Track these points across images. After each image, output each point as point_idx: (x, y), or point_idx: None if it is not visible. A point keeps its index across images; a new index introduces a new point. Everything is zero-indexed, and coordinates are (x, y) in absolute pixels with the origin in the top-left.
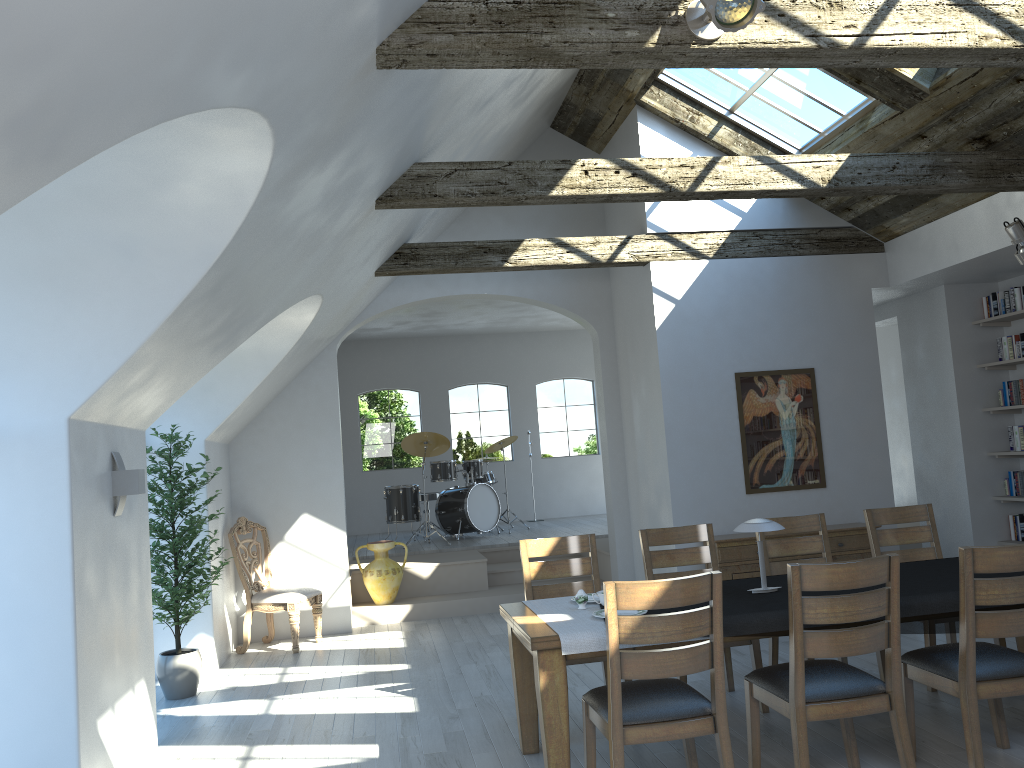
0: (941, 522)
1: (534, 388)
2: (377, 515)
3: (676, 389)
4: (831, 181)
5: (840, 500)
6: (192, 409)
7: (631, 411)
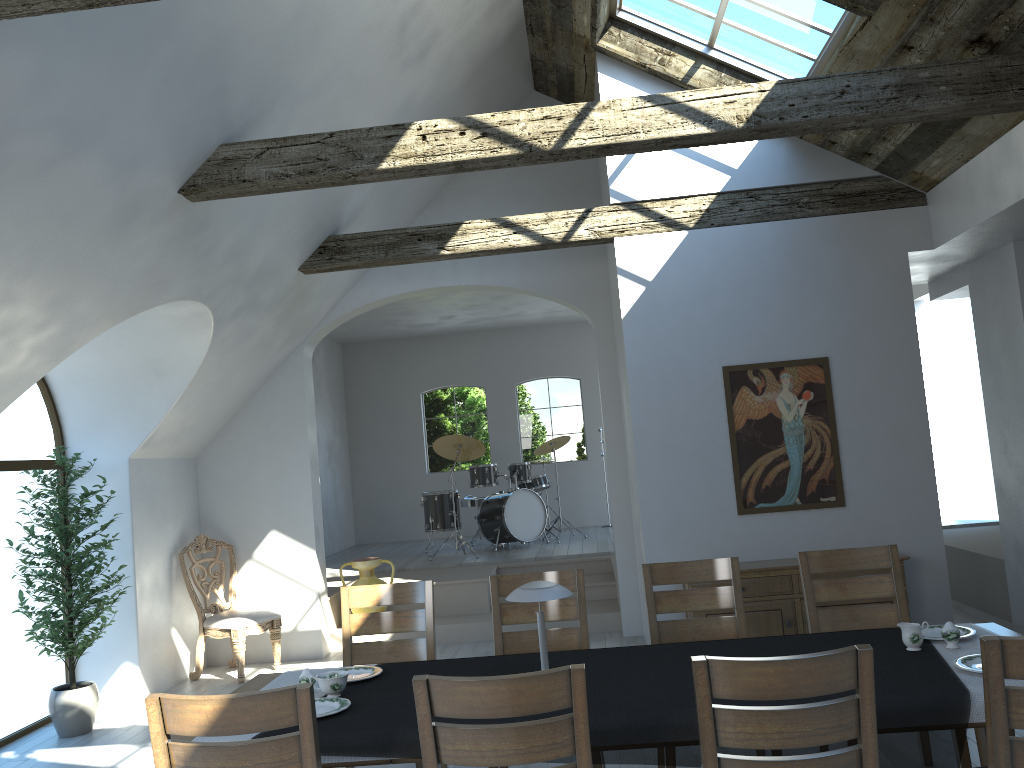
0: (1023, 548)
1: None
2: None
3: (647, 389)
4: (750, 119)
5: (865, 522)
6: (115, 426)
7: (624, 413)
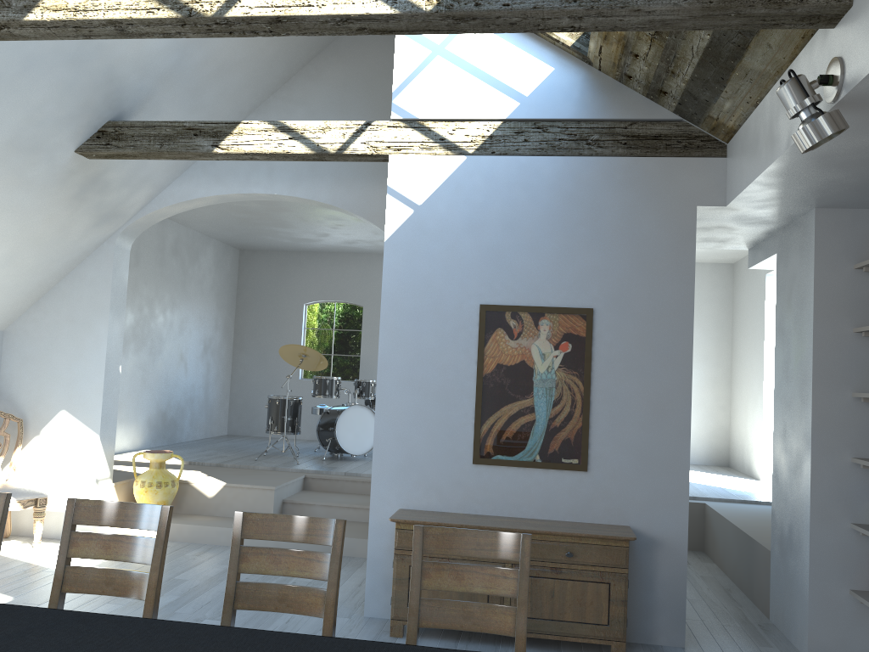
0: (786, 544)
1: None
2: (308, 422)
3: (399, 318)
4: (442, 2)
5: (606, 492)
6: None
7: None
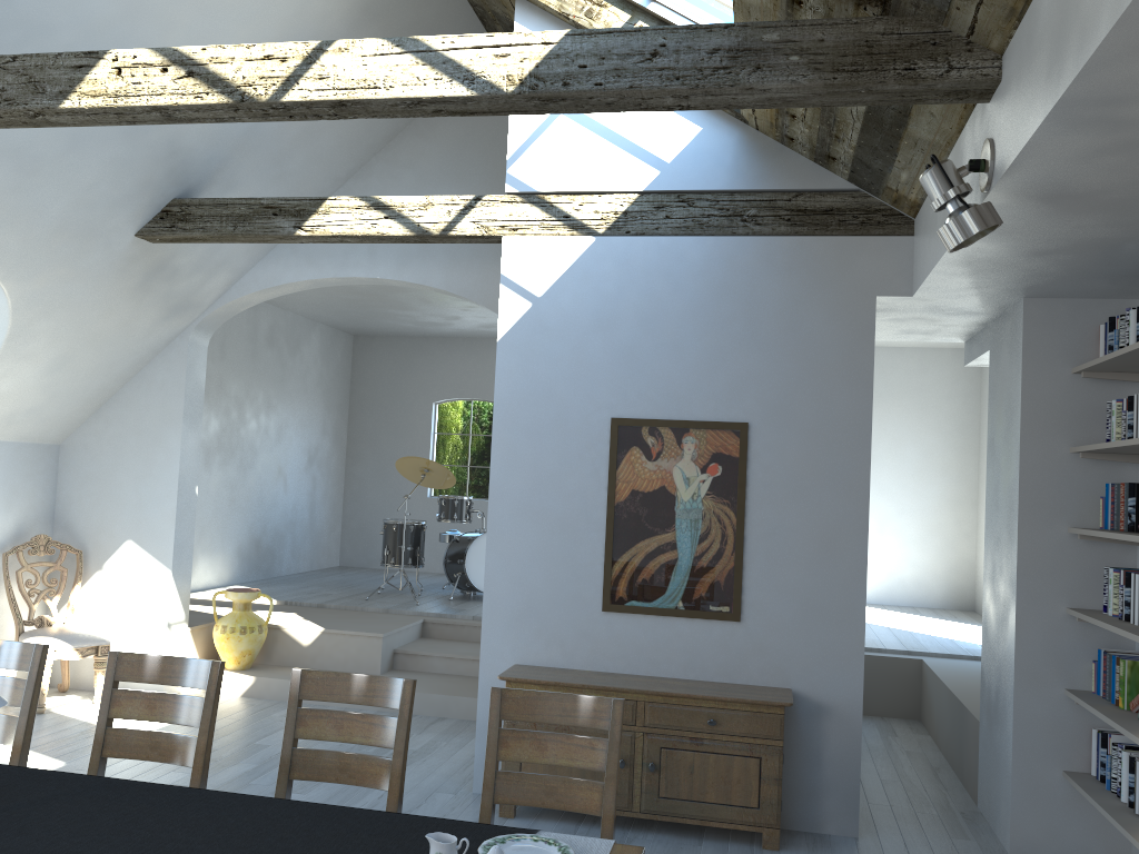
0: (993, 713)
1: None
2: (439, 551)
3: (515, 434)
4: (525, 81)
5: (763, 647)
6: None
7: None
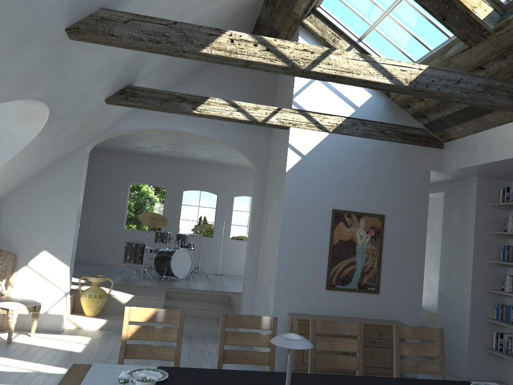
0: (449, 327)
1: (233, 198)
2: None
3: (292, 213)
4: (412, 82)
5: (386, 304)
6: None
7: (266, 222)
